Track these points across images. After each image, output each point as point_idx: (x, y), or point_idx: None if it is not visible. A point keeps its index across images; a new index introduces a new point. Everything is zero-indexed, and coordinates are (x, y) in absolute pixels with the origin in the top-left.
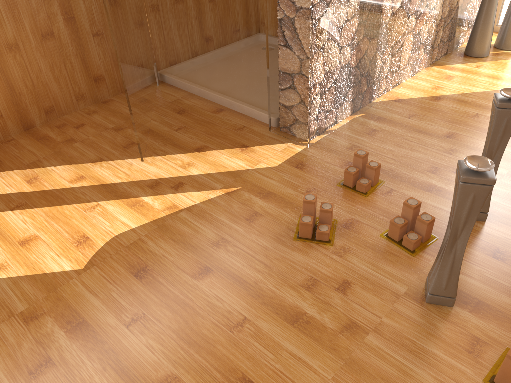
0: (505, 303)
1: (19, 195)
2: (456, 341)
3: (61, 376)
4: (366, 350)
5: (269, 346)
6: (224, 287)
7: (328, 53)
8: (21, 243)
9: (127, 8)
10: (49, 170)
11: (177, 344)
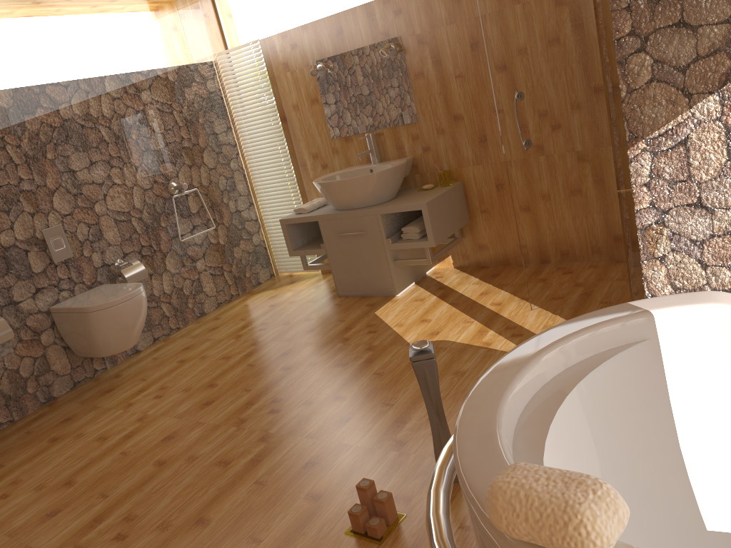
0: (456, 512)
1: (465, 298)
2: (404, 490)
3: (337, 371)
4: (382, 453)
5: (374, 419)
6: (415, 389)
7: (659, 264)
8: (422, 320)
9: (583, 181)
10: (499, 292)
11: (366, 391)
